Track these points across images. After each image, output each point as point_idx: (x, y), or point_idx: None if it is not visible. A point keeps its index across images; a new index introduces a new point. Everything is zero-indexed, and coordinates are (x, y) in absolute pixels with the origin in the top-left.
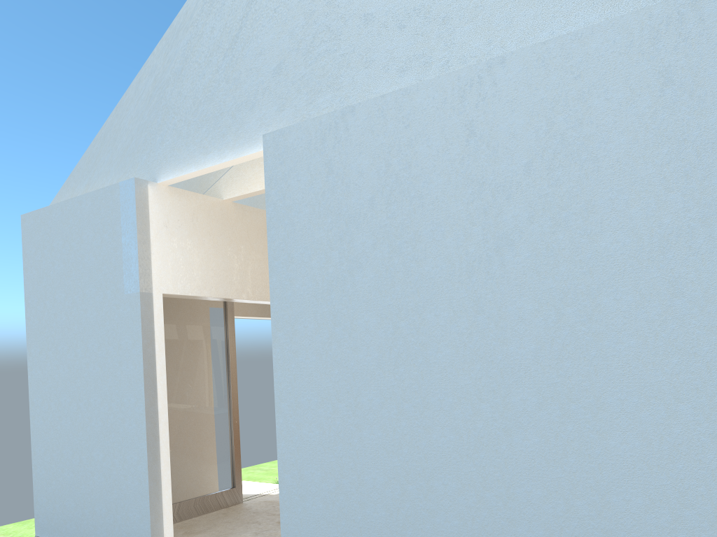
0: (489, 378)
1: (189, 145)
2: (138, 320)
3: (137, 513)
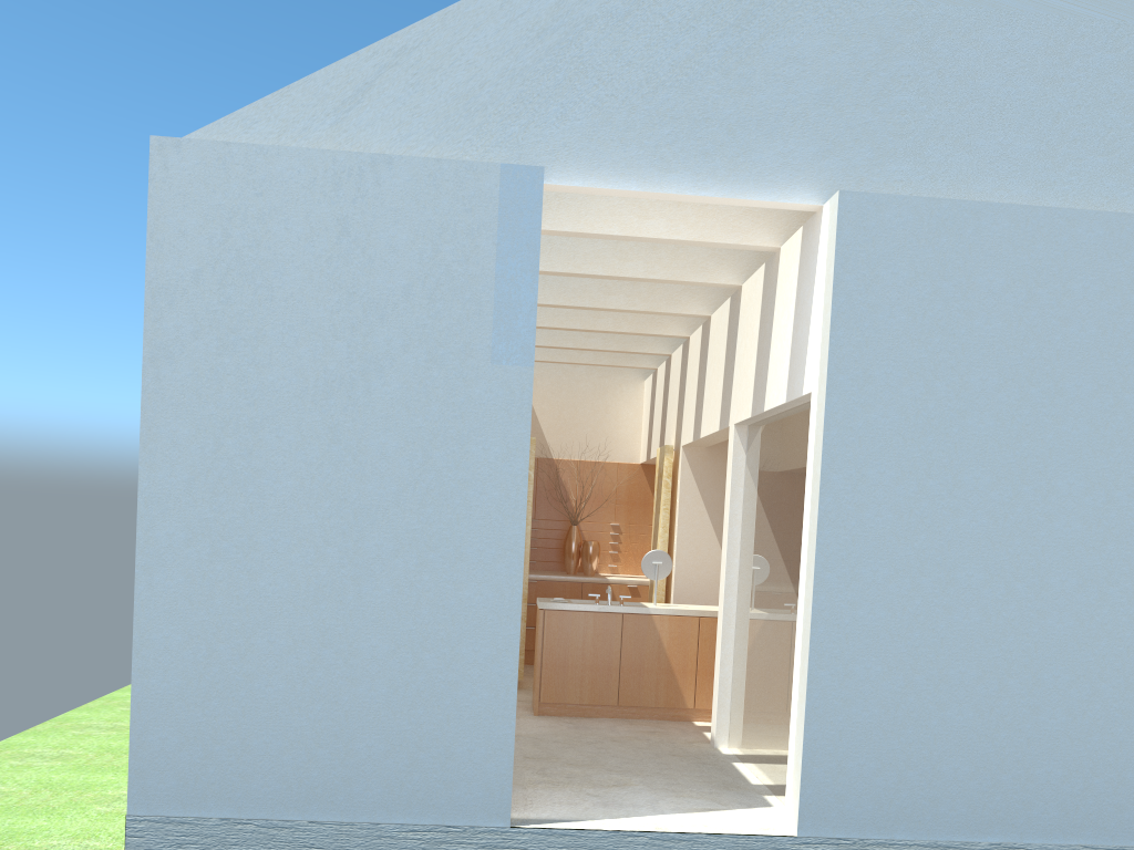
0: (1121, 560)
1: (629, 144)
2: (525, 415)
3: (480, 746)
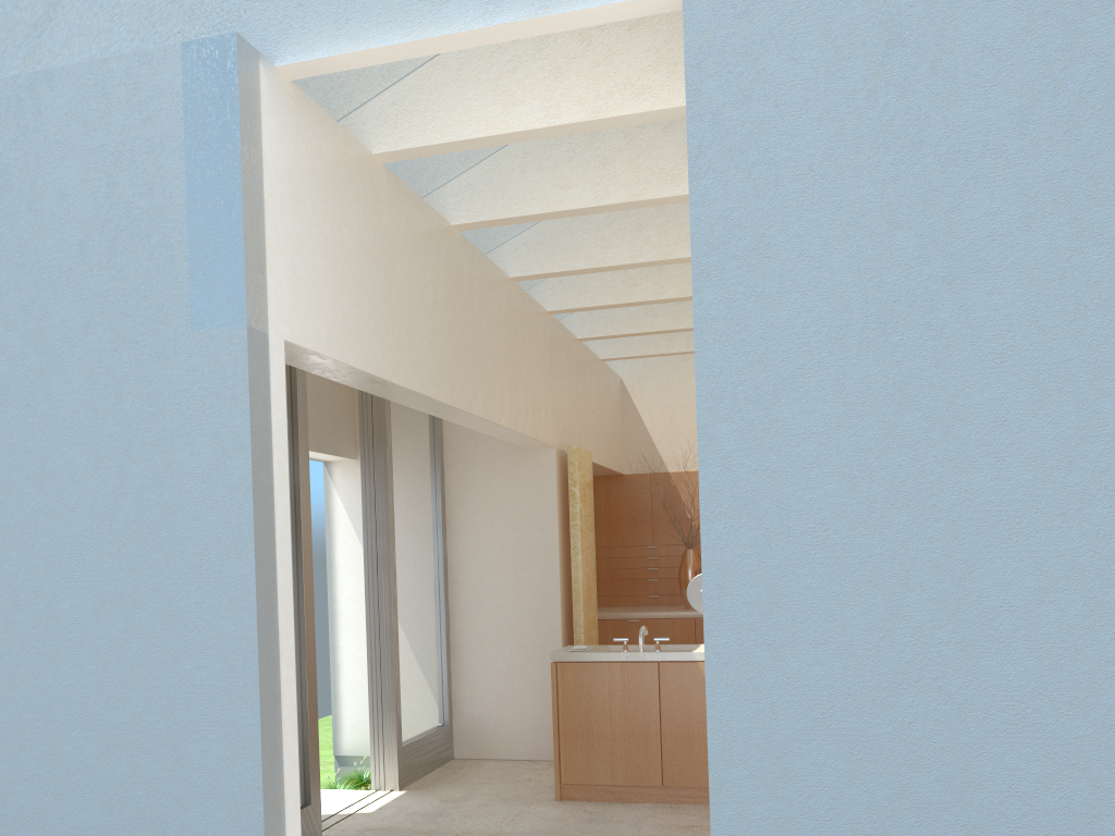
0: None
1: None
2: (241, 398)
3: None
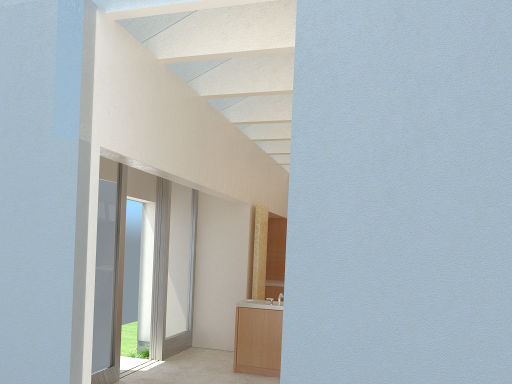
0: None
1: None
2: (73, 173)
3: None
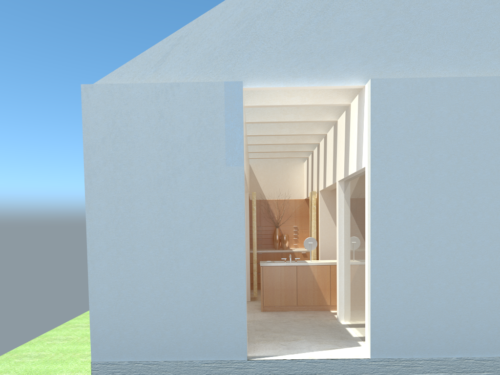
0: None
1: (278, 67)
2: (241, 187)
3: (232, 327)
